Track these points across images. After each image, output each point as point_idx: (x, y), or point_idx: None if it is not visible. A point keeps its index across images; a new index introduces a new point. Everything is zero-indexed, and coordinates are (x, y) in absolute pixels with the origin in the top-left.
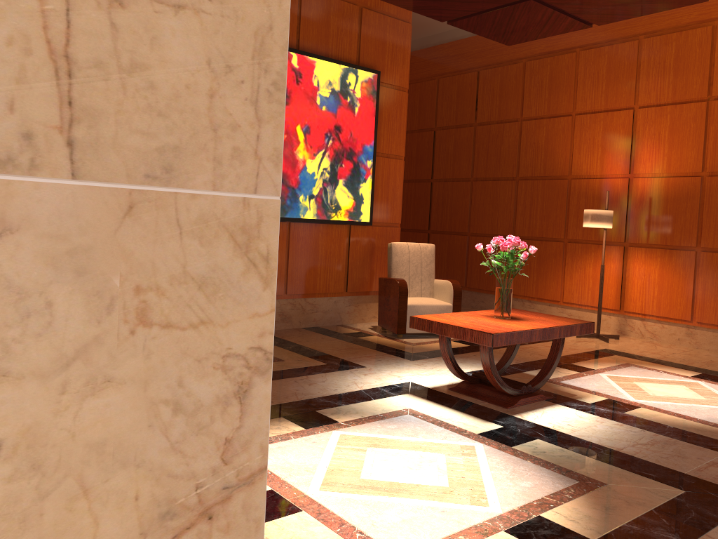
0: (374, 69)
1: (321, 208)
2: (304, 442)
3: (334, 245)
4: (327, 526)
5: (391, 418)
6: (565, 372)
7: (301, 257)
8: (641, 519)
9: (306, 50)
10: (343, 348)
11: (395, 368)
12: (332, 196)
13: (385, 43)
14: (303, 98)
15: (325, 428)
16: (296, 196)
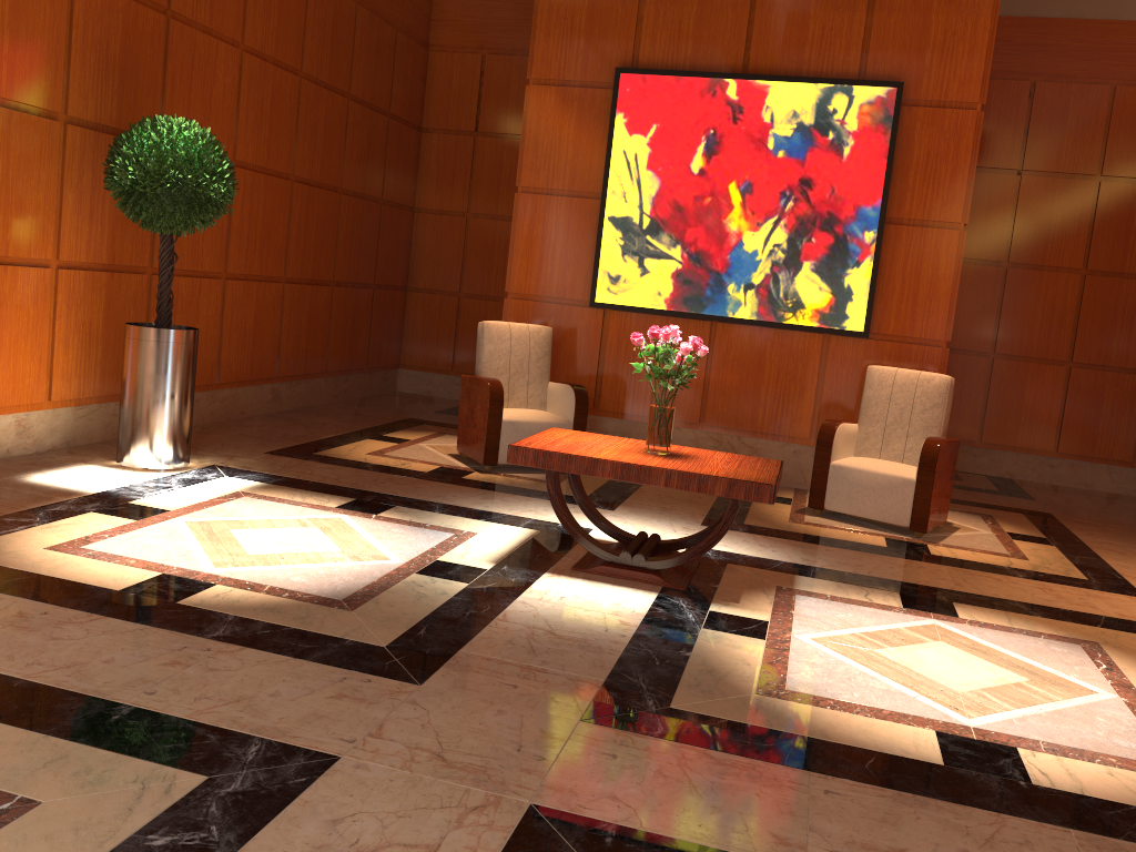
0: (889, 81)
1: (766, 305)
2: (296, 509)
3: (794, 364)
4: (114, 527)
5: (425, 529)
6: (874, 598)
7: (731, 375)
8: (256, 622)
9: (760, 72)
10: (677, 498)
11: (641, 520)
12: (787, 287)
13: (926, 33)
14: (743, 143)
15: (347, 512)
16: (721, 284)
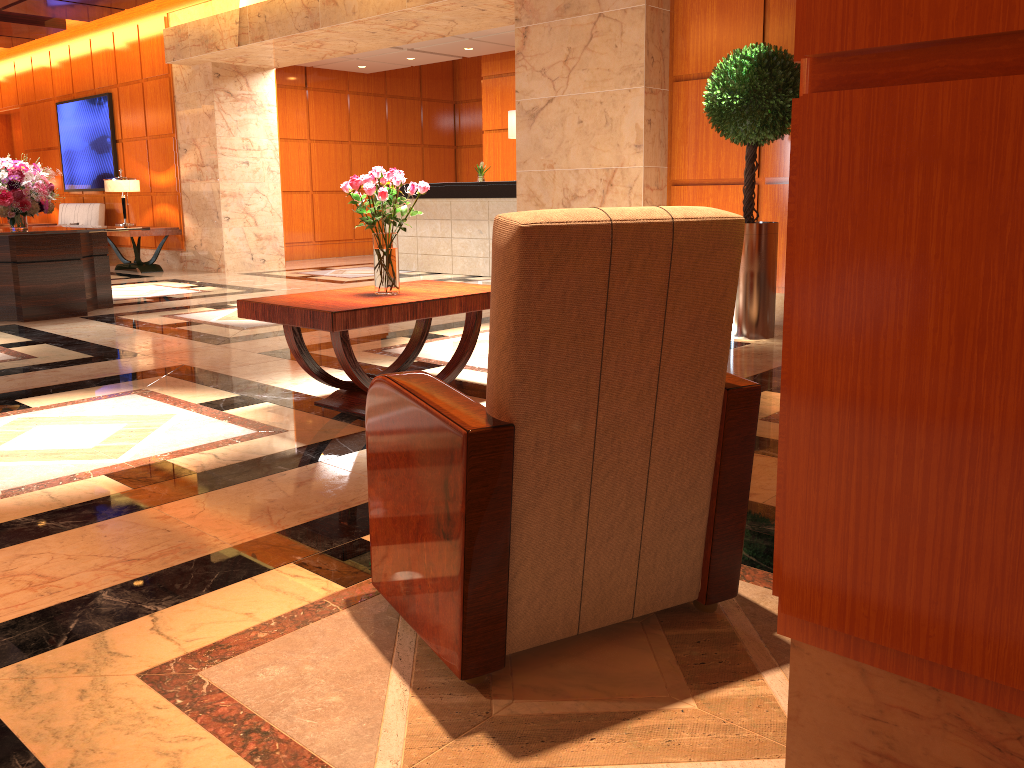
0: None
1: None
2: None
3: None
4: None
5: None
6: (202, 456)
7: None
8: (362, 342)
9: None
10: None
11: None
12: None
13: None
14: None
15: None
16: None
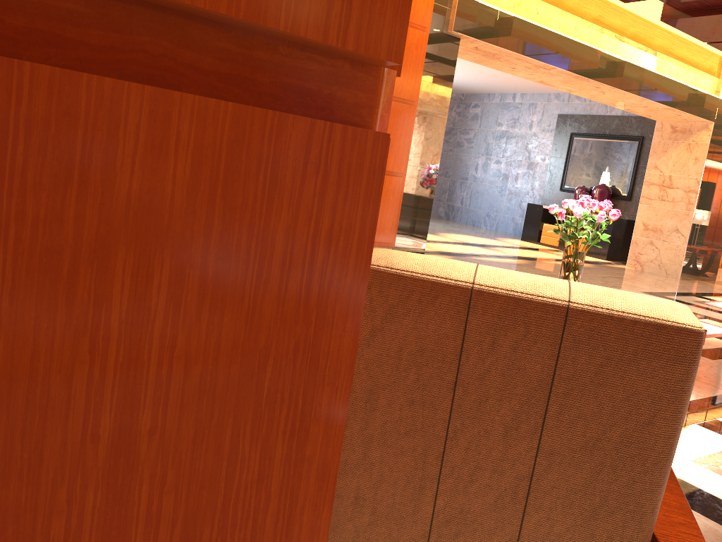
0: None
1: None
2: None
3: None
4: None
5: None
6: None
7: None
8: None
9: None
10: None
11: None
12: None
13: None
14: None
15: None
16: None
